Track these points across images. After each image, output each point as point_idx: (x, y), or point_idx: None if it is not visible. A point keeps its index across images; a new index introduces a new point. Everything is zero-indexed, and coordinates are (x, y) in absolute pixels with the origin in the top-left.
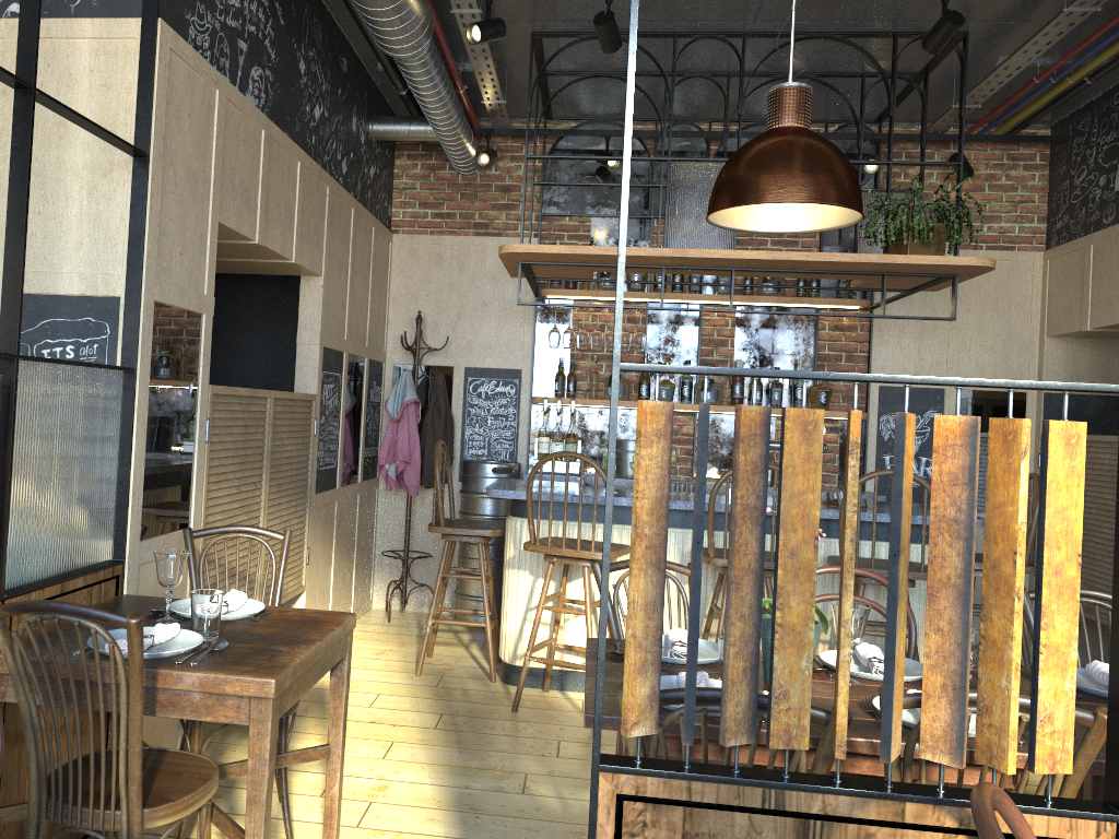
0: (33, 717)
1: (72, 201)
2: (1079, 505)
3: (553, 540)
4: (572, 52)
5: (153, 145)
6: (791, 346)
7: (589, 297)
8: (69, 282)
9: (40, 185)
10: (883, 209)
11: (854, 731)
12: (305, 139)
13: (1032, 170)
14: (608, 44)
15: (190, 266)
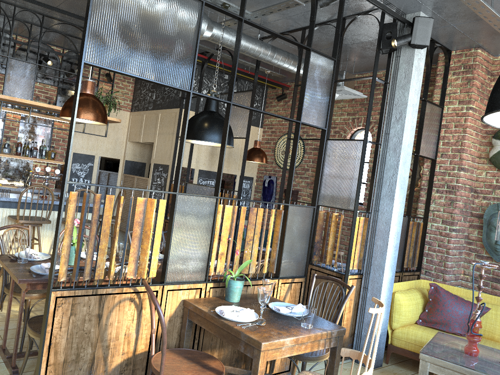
0: None
1: None
2: (163, 218)
3: None
4: None
5: None
6: (42, 134)
7: None
8: None
9: None
10: None
11: None
12: None
13: (129, 83)
14: None
15: None
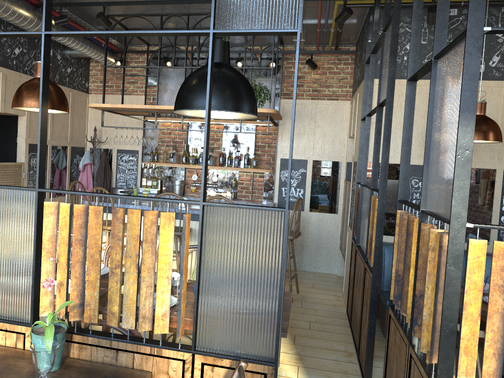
0: None
1: None
2: None
3: (104, 221)
4: (130, 21)
5: None
6: (245, 141)
7: (164, 120)
8: None
9: None
10: None
11: None
12: (7, 62)
13: (347, 65)
14: (104, 25)
15: None
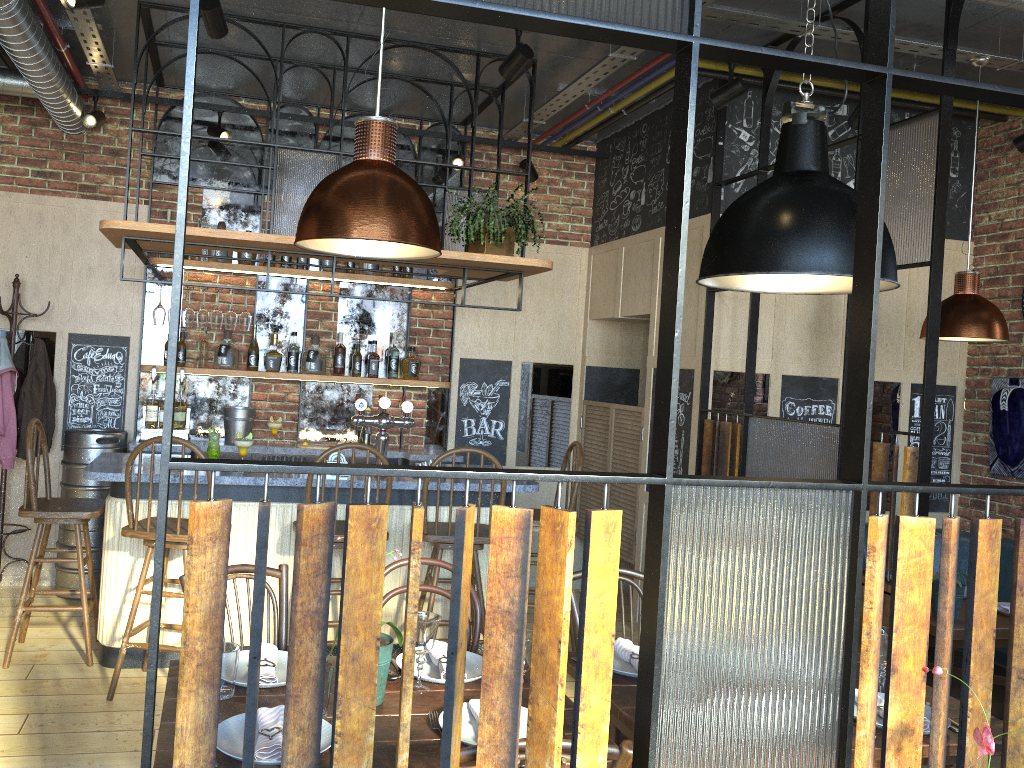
0: None
1: None
2: (614, 588)
3: (154, 521)
4: (182, 27)
5: None
6: (388, 321)
7: (200, 268)
8: None
9: None
10: (465, 211)
11: (420, 759)
12: None
13: (582, 179)
14: (213, 29)
15: None
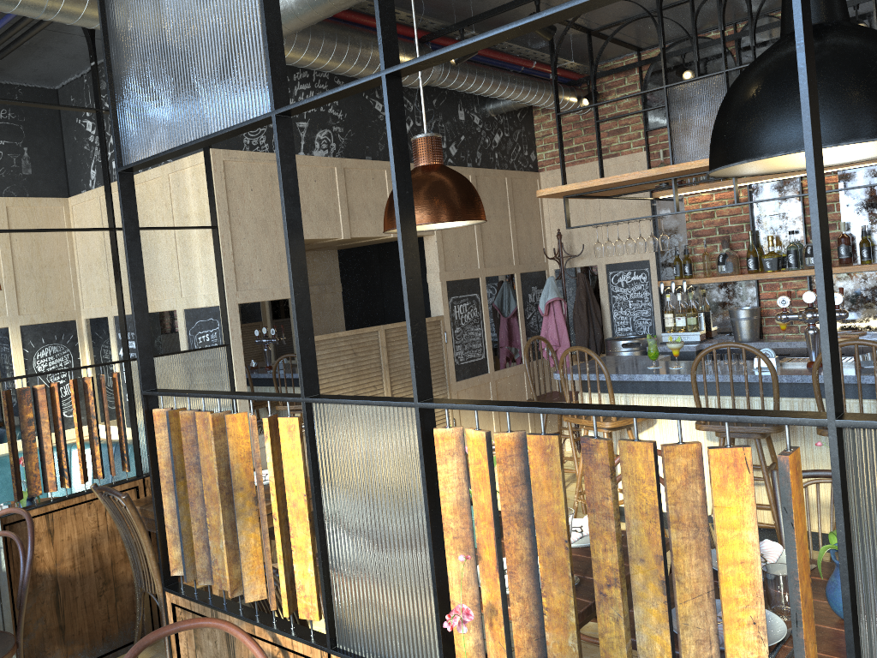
0: (123, 537)
1: (196, 257)
2: (300, 466)
3: None
4: (594, 15)
5: (218, 220)
6: None
7: (694, 191)
8: (201, 300)
9: (185, 250)
10: None
11: None
12: None
13: None
14: (542, 35)
15: (271, 274)
